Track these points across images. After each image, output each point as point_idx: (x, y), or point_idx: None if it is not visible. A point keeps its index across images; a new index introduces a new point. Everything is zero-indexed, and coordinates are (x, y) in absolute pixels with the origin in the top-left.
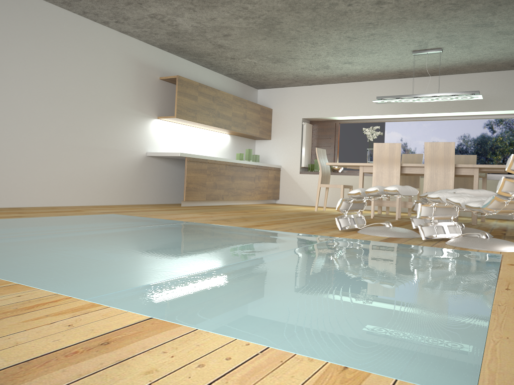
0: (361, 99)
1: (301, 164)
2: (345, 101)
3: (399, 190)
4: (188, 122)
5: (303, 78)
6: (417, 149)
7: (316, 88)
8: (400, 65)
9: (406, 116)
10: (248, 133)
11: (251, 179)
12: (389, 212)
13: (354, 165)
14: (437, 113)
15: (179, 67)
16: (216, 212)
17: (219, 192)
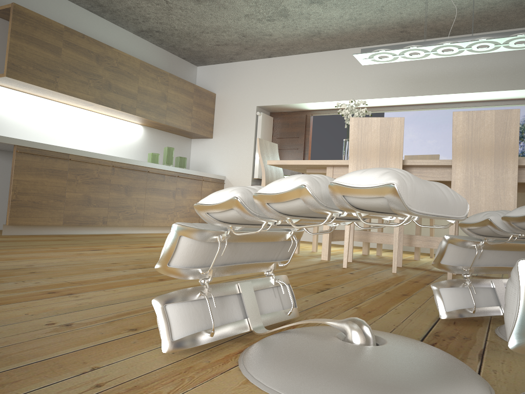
0: (343, 75)
1: (254, 174)
2: (319, 79)
3: (405, 188)
4: (45, 91)
5: (255, 42)
6: (427, 153)
7: (278, 62)
8: (402, 9)
9: (411, 100)
10: (170, 124)
11: (168, 193)
12: (383, 252)
13: (317, 165)
14: (461, 94)
15: (38, 3)
16: (20, 249)
17: (96, 212)
